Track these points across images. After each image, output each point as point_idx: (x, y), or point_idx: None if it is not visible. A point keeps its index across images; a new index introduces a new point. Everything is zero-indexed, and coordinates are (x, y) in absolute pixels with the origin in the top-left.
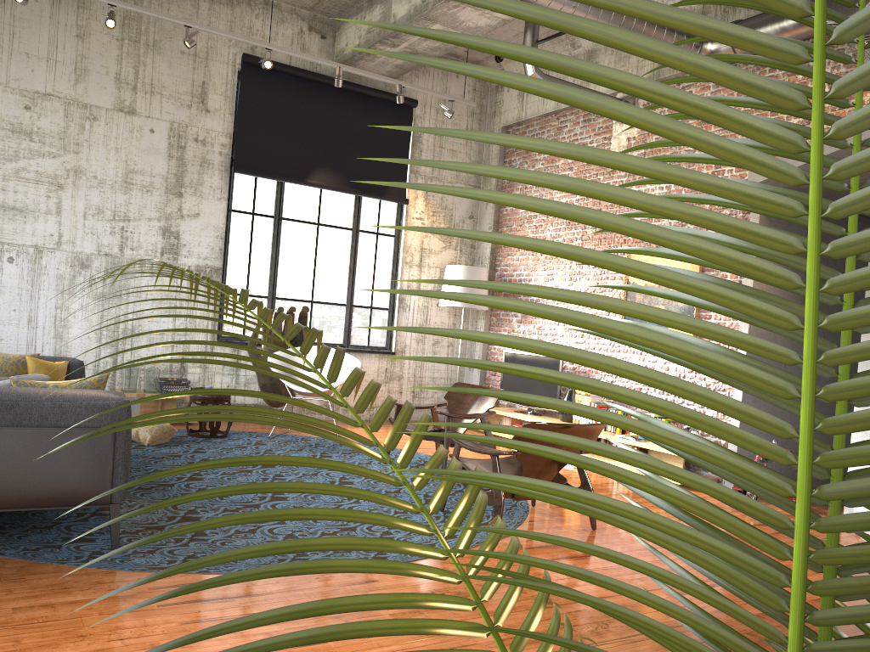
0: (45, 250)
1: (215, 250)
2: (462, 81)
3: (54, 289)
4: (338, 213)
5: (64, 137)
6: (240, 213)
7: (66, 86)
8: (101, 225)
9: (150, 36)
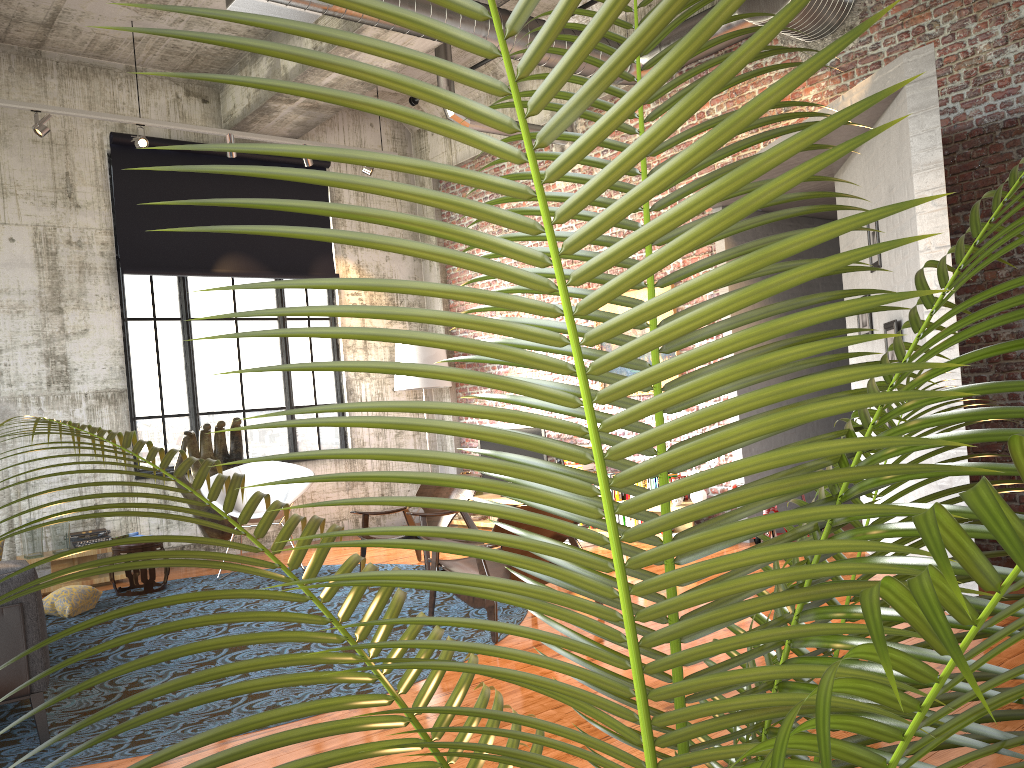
0: None
1: (115, 369)
2: (378, 129)
3: None
4: (258, 302)
5: None
6: (139, 321)
7: None
8: None
9: None
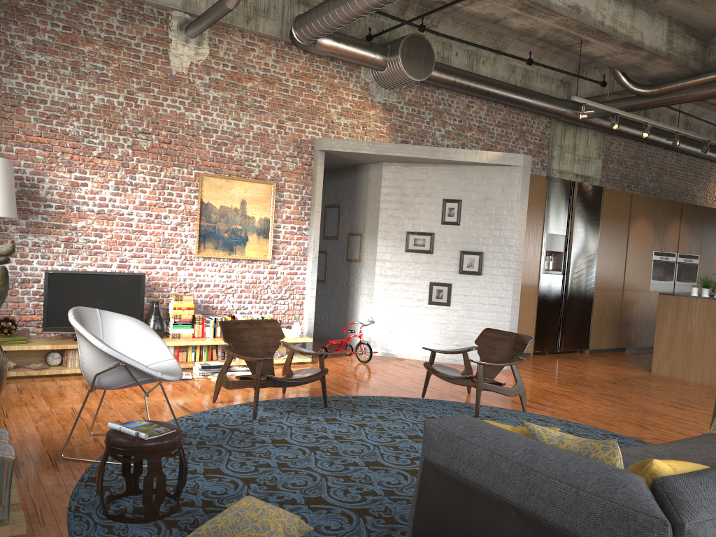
0: None
1: None
2: None
3: None
4: None
5: None
6: None
7: None
8: None
9: None
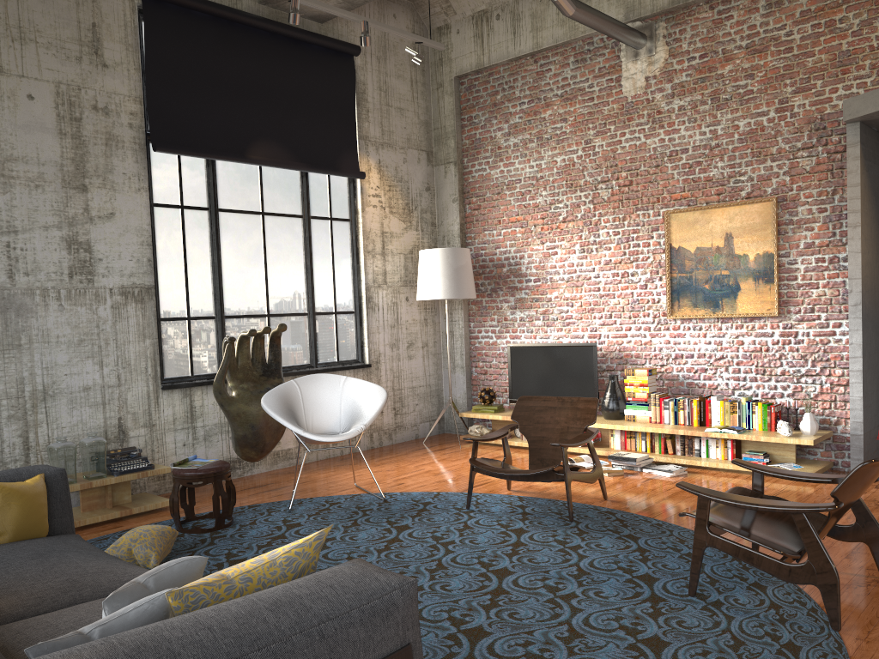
0: None
1: (142, 261)
2: (400, 22)
3: None
4: (284, 197)
5: None
6: (166, 208)
7: None
8: None
9: None
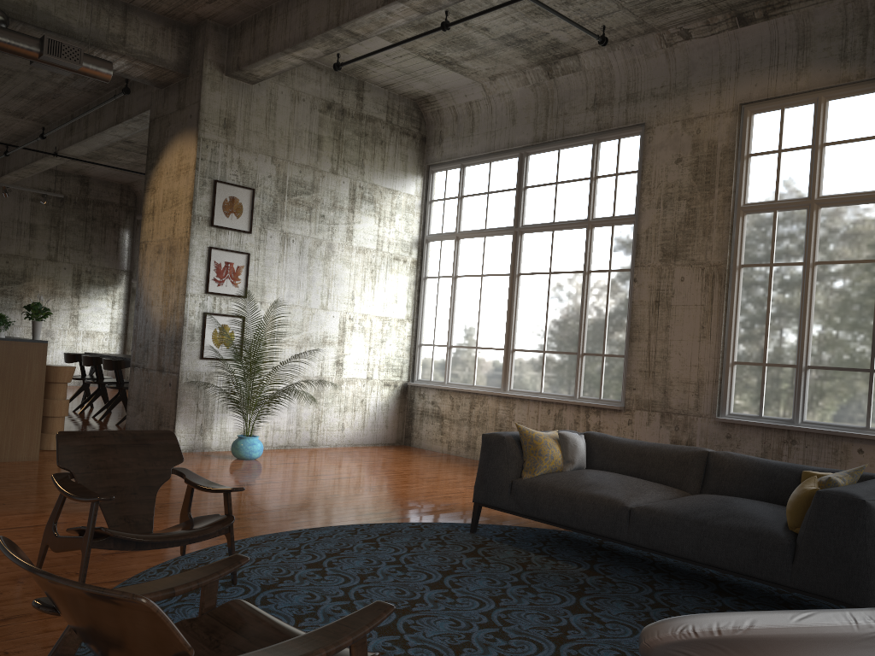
0: None
1: None
2: None
3: None
4: None
5: None
6: None
7: None
8: None
9: None
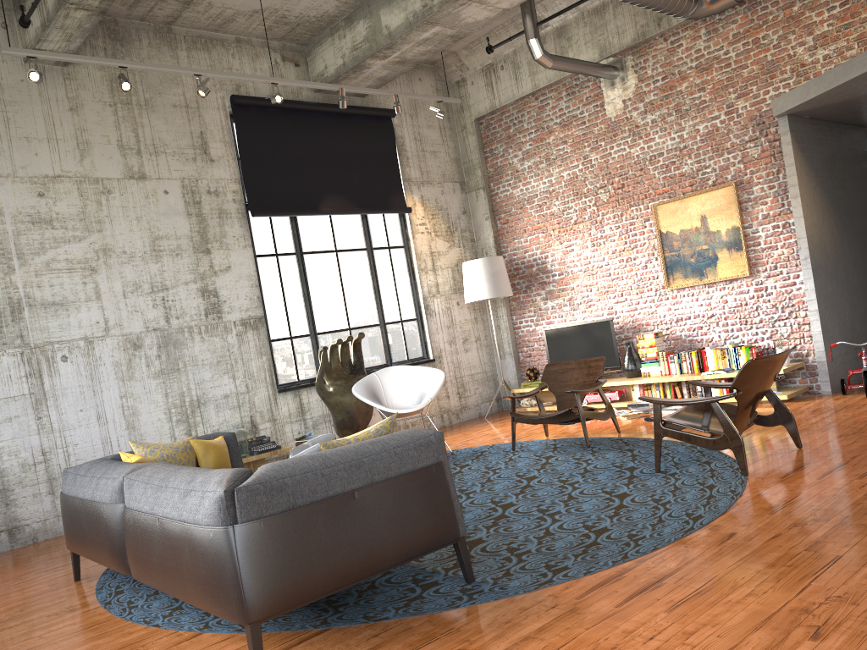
0: (95, 340)
1: (253, 299)
2: (425, 83)
3: (114, 377)
4: (350, 236)
5: (85, 218)
6: (265, 257)
7: (73, 163)
8: (142, 300)
9: (140, 95)
